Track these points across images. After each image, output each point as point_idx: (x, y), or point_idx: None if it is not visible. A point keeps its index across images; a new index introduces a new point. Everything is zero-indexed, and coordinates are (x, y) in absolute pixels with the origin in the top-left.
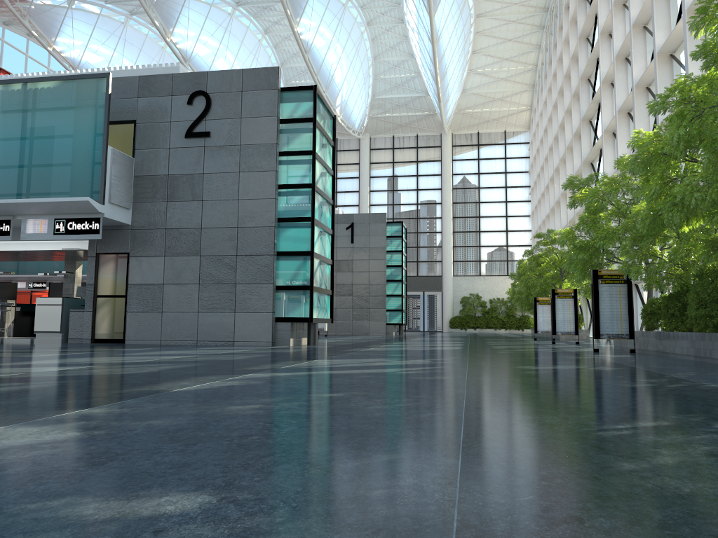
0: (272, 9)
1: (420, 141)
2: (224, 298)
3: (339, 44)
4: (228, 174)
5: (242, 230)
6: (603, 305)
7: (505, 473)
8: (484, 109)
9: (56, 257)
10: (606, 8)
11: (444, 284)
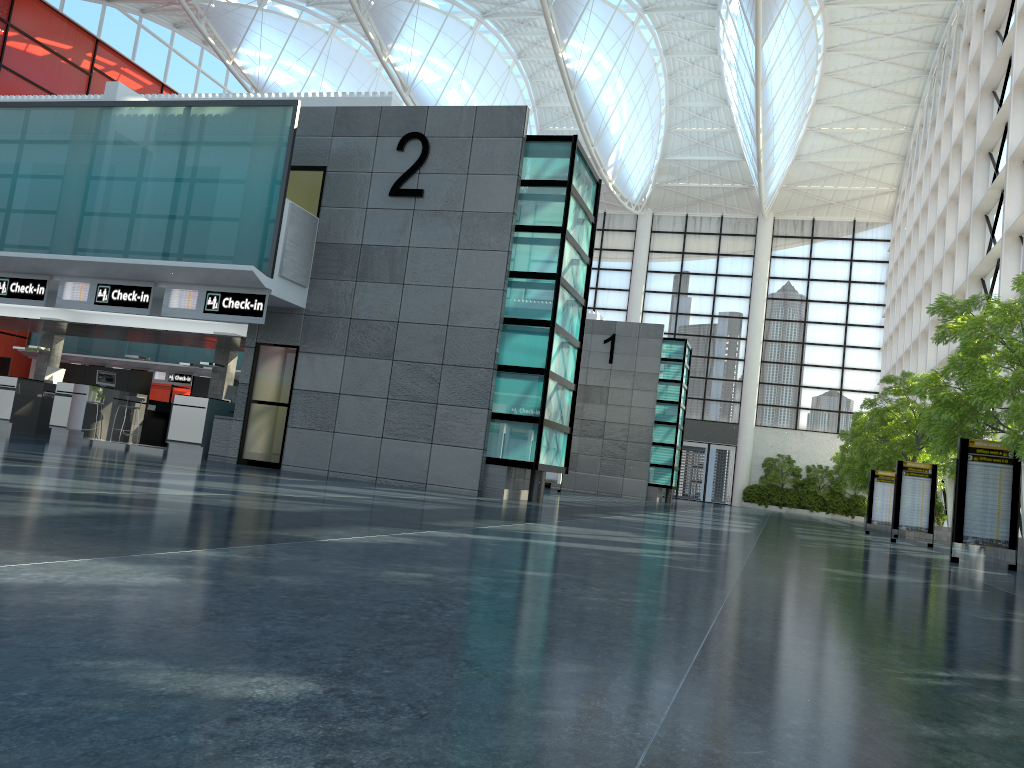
0: (531, 24)
1: (725, 226)
2: (418, 421)
3: (621, 79)
4: (442, 250)
5: (453, 330)
6: (972, 493)
7: (738, 715)
8: (825, 186)
9: (205, 343)
10: None
11: (741, 436)
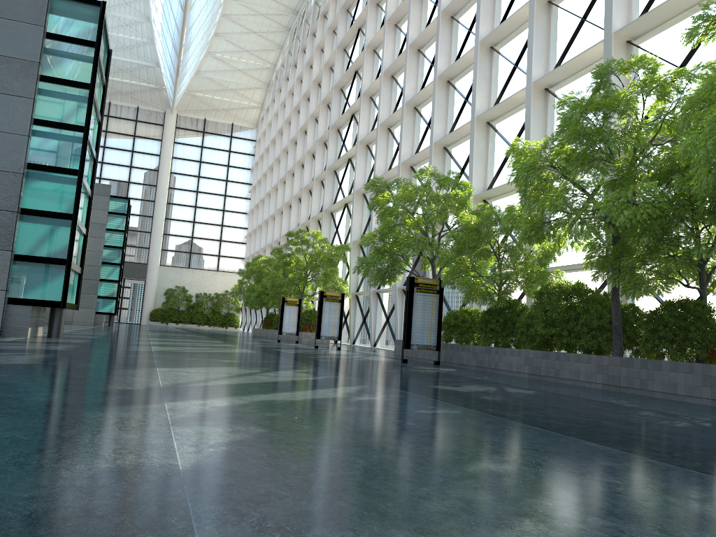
0: None
1: (140, 115)
2: None
3: None
4: None
5: None
6: (416, 314)
7: None
8: (215, 96)
9: None
10: (374, 24)
11: (149, 273)
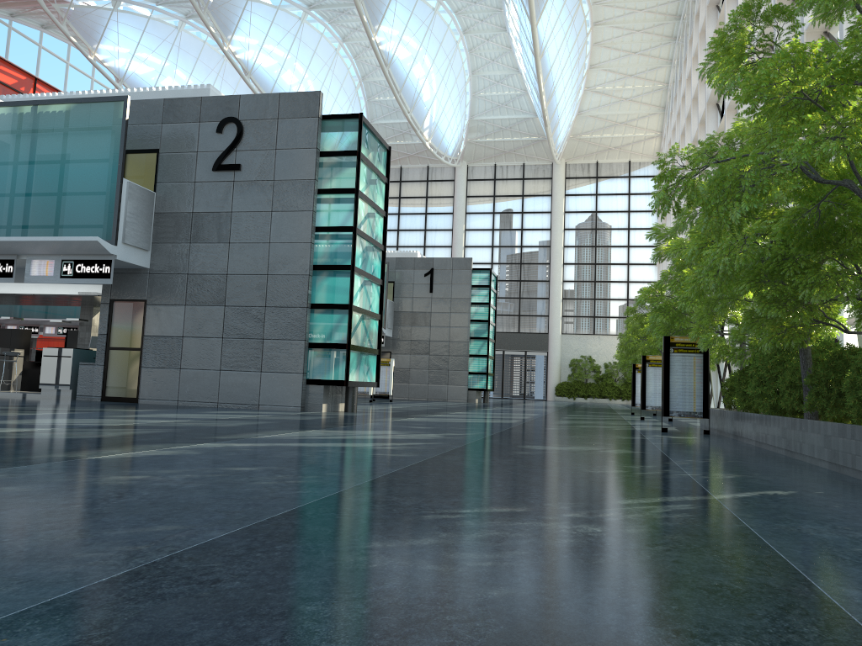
0: (350, 13)
1: (527, 172)
2: (249, 355)
3: (428, 56)
4: (259, 213)
5: (272, 278)
6: (674, 378)
7: (242, 546)
8: (604, 135)
9: (70, 302)
10: None
11: (551, 343)
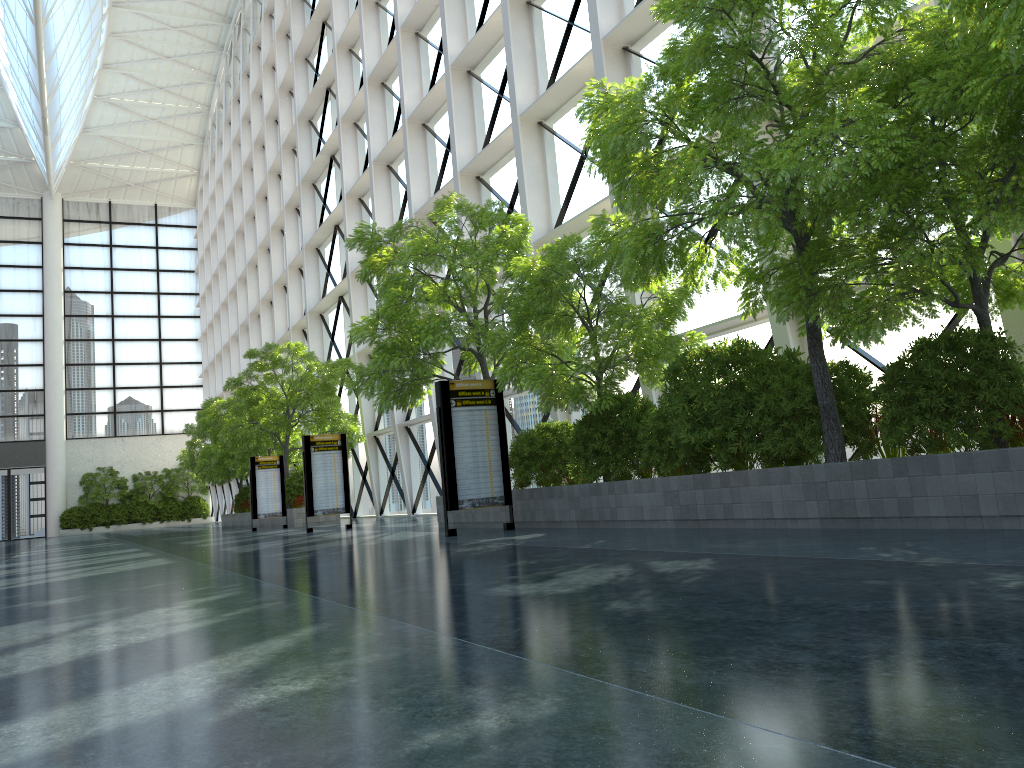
0: None
1: (1, 207)
2: None
3: None
4: None
5: None
6: (461, 447)
7: None
8: (121, 165)
9: None
10: (345, 9)
11: (51, 453)
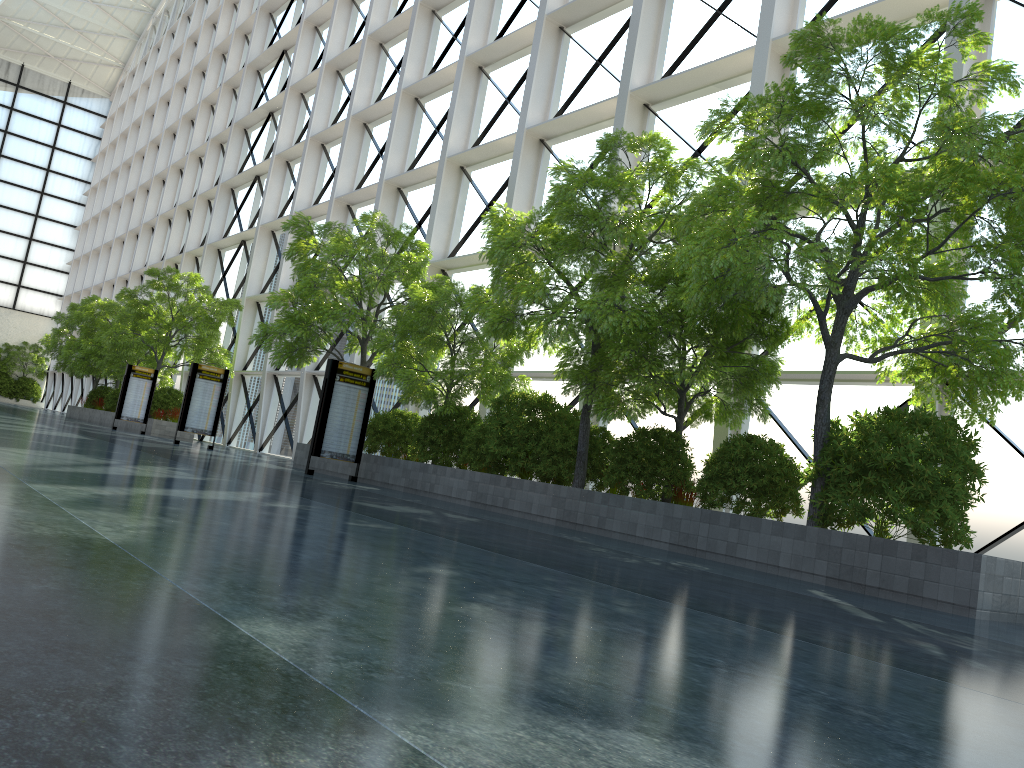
0: None
1: None
2: None
3: None
4: None
5: None
6: (334, 411)
7: None
8: (46, 34)
9: None
10: None
11: None
